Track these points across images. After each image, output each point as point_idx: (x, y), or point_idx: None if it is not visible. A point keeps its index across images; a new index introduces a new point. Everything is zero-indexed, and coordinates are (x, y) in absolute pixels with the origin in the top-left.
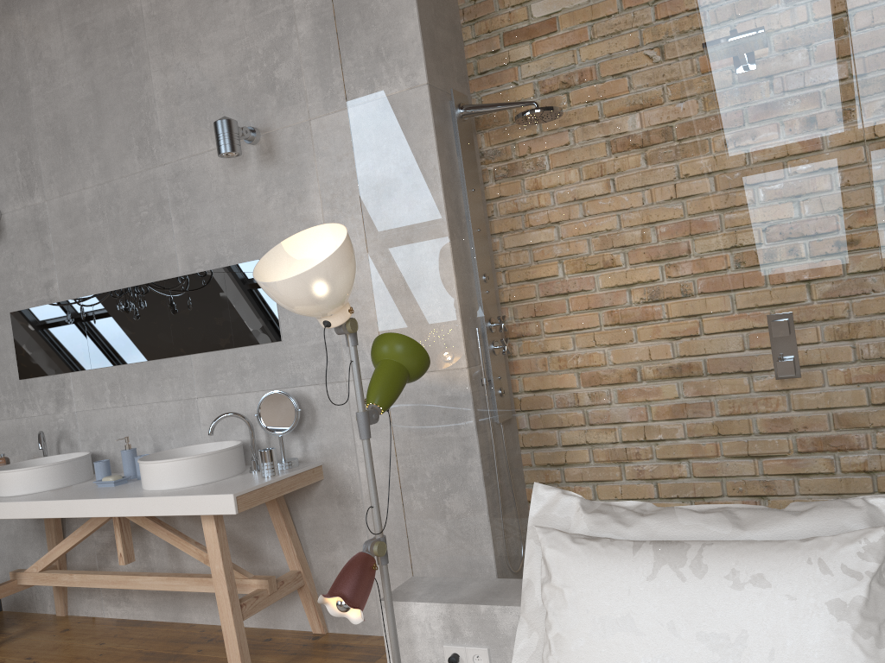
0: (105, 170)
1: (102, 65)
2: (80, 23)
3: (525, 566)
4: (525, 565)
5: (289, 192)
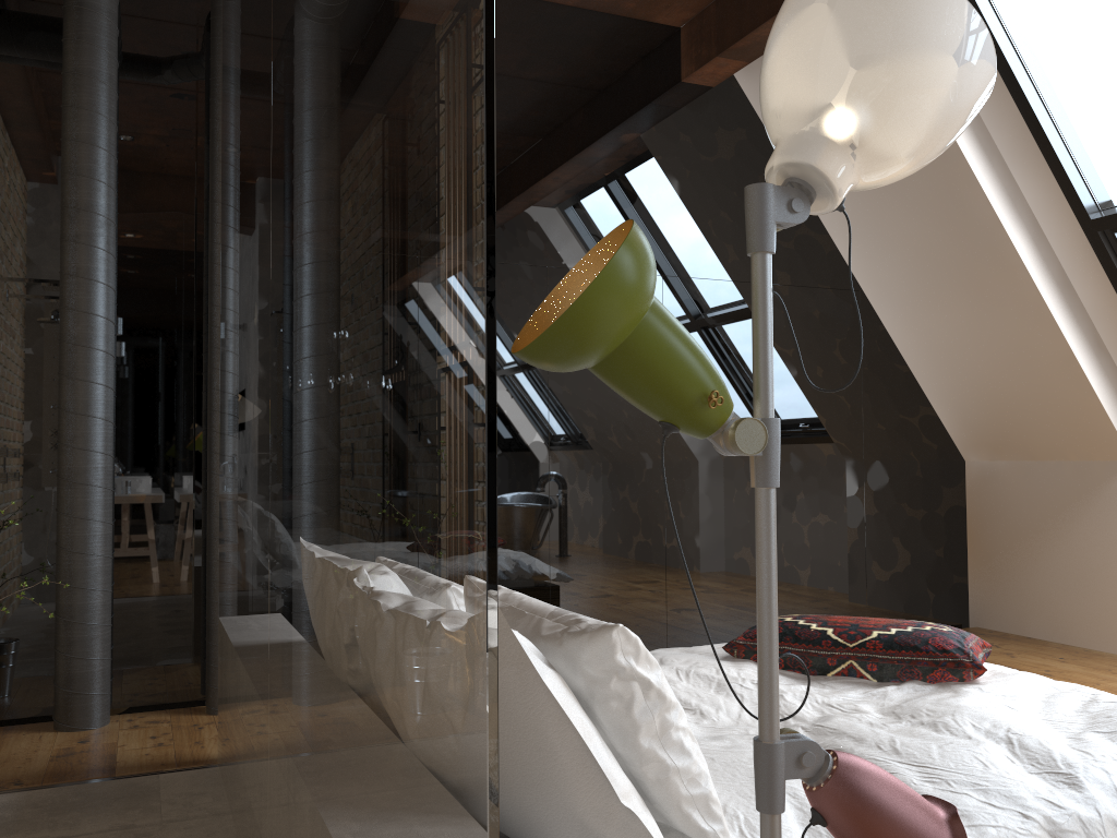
0: None
1: None
2: None
3: (581, 732)
4: (579, 730)
5: None
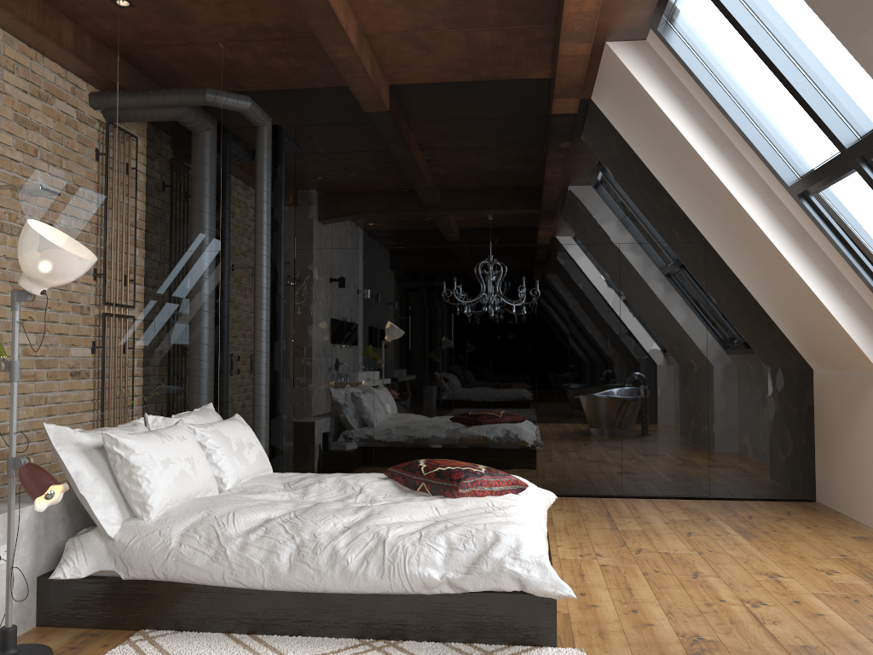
0: None
1: None
2: None
3: (68, 466)
4: (68, 465)
5: None
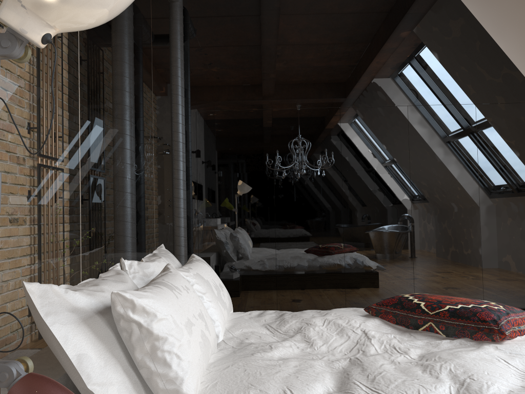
0: None
1: None
2: None
3: (66, 347)
4: (65, 346)
5: None
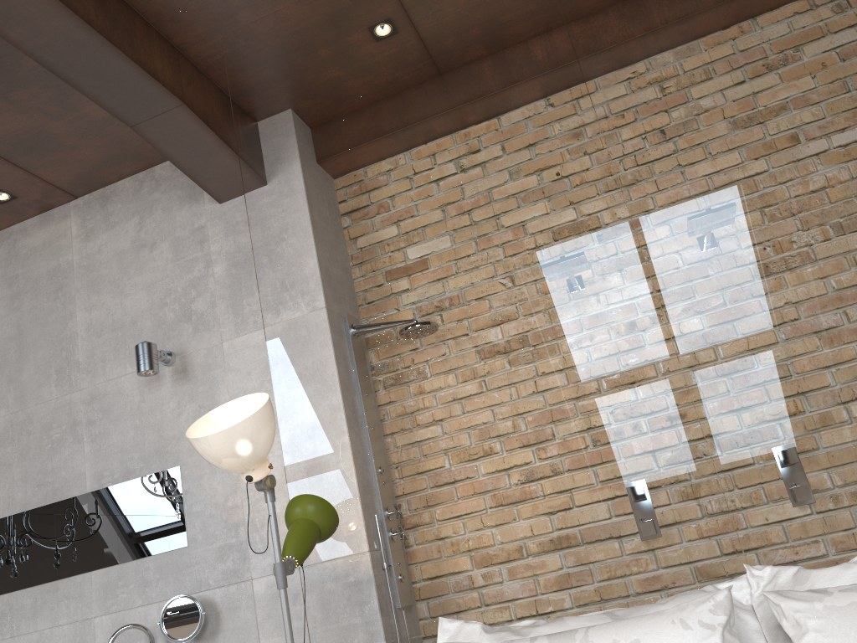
0: (21, 399)
1: (29, 307)
2: (13, 274)
3: None
4: None
5: (201, 404)
